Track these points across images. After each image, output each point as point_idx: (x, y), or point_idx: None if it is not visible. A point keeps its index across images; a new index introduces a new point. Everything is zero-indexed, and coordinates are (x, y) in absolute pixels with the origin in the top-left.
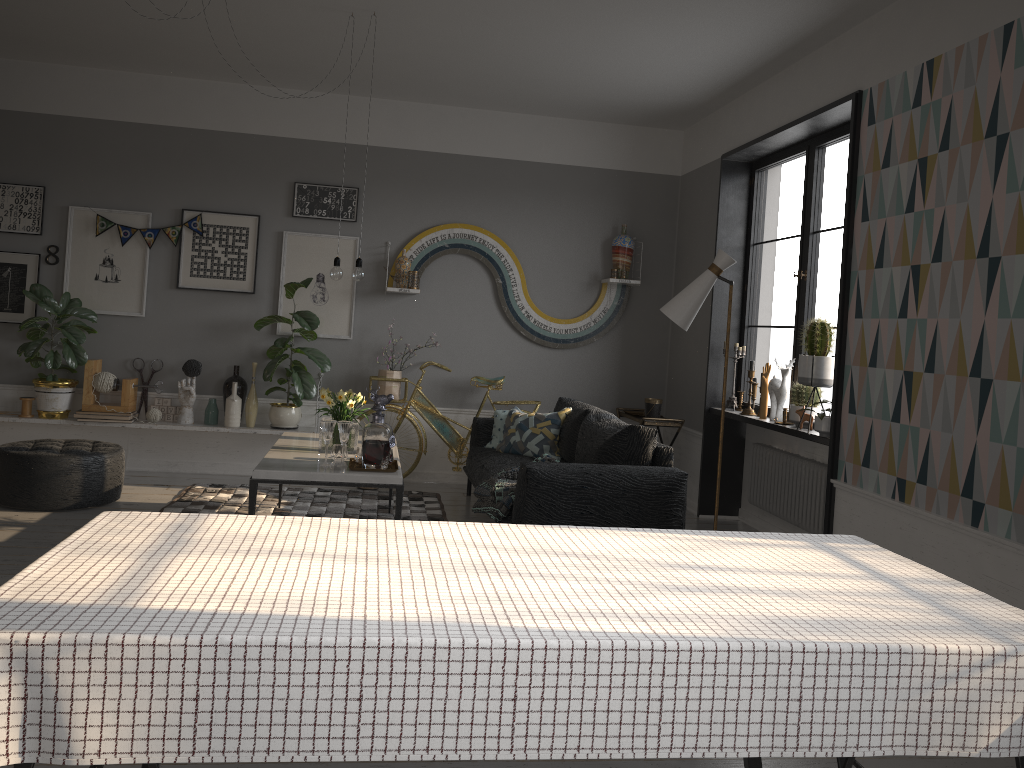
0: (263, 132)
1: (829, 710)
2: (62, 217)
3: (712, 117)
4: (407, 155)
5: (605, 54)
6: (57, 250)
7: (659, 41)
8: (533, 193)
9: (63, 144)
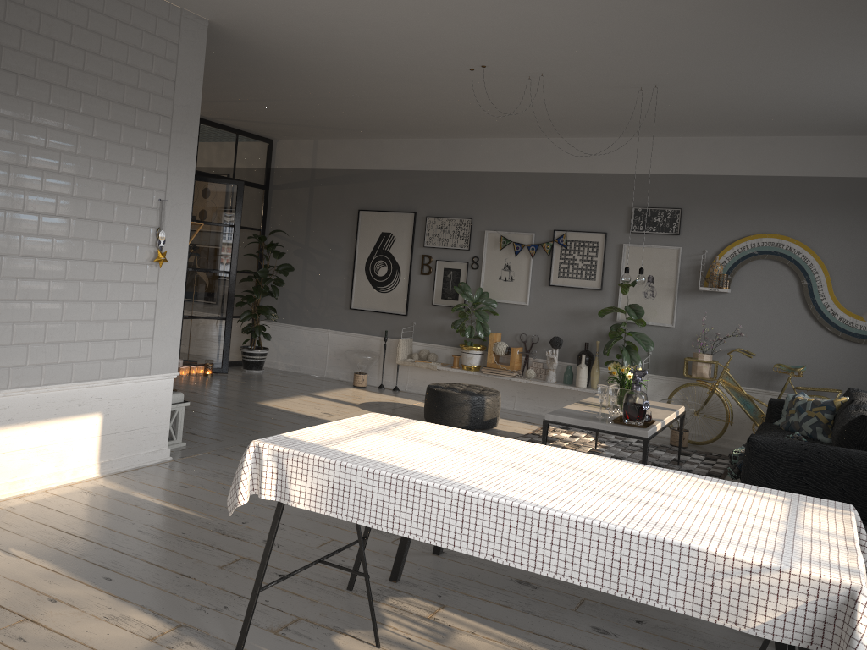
0: (610, 171)
1: (639, 573)
2: (481, 238)
3: None
4: (722, 180)
5: None
6: (477, 259)
7: None
8: (840, 205)
9: (483, 190)
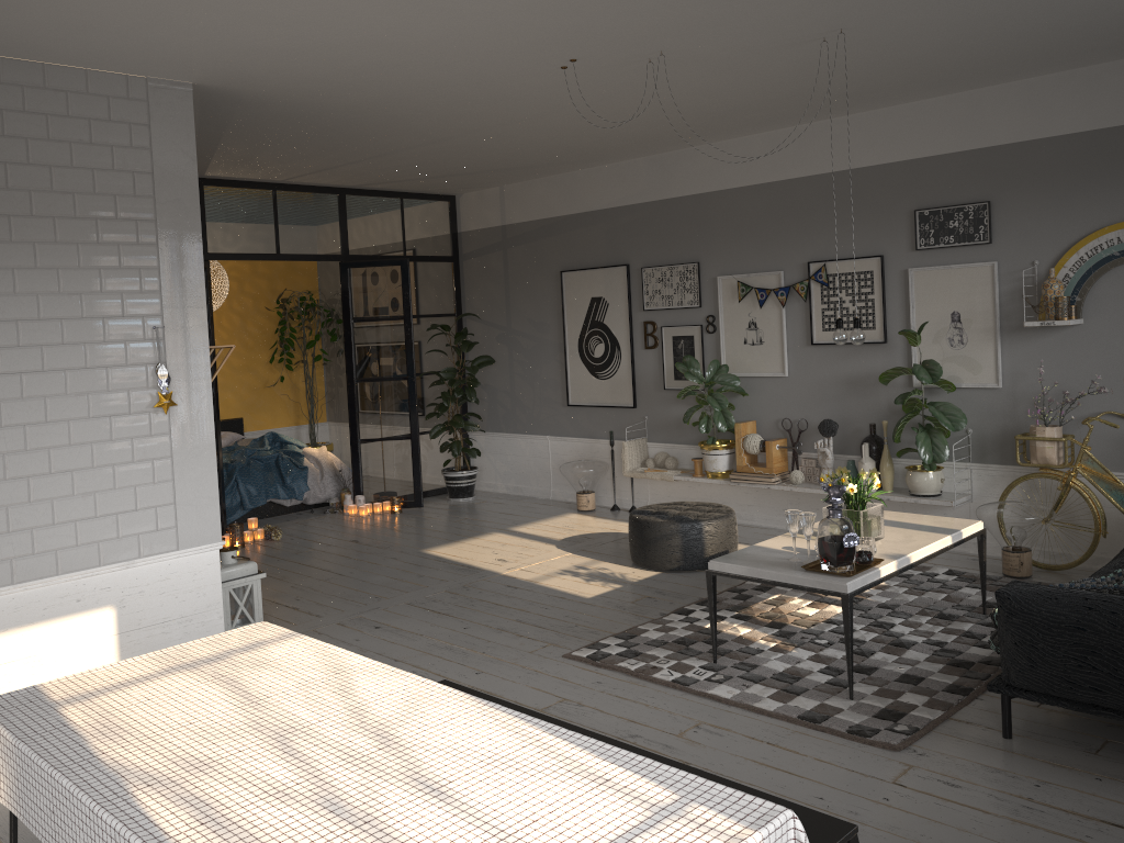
0: (876, 161)
1: None
2: (714, 288)
3: None
4: (1048, 145)
5: None
6: (713, 319)
7: None
8: None
9: (707, 219)
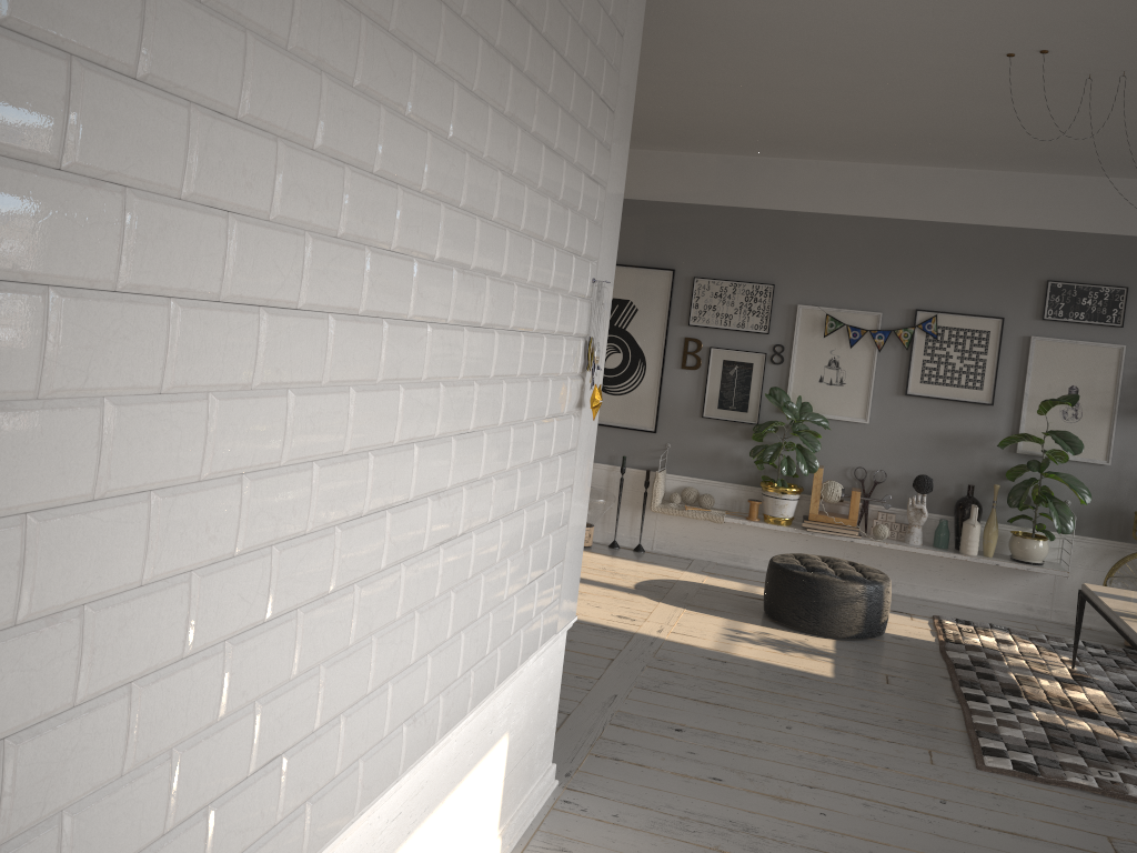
0: (1011, 223)
1: None
2: (788, 316)
3: None
4: None
5: None
6: (782, 350)
7: None
8: None
9: (793, 241)
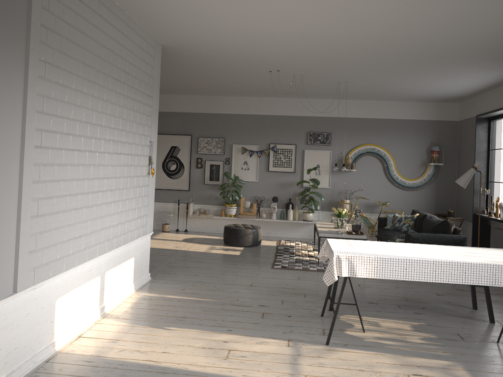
0: (296, 114)
1: (502, 277)
2: (230, 148)
3: (471, 99)
4: (348, 119)
5: (428, 86)
6: (229, 159)
7: (449, 82)
8: (397, 131)
9: (230, 123)
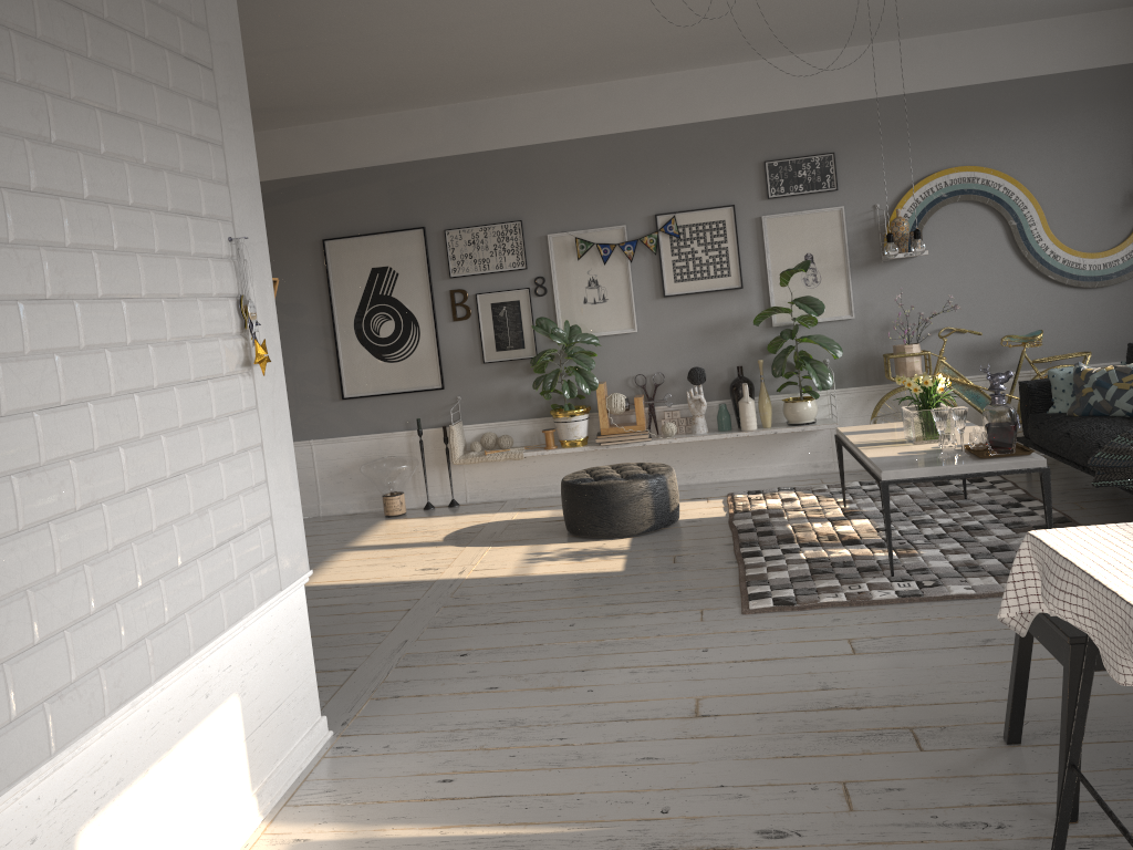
0: (721, 116)
1: None
2: (542, 247)
3: None
4: (881, 104)
5: None
6: (543, 281)
7: None
8: (1037, 113)
9: (529, 174)
